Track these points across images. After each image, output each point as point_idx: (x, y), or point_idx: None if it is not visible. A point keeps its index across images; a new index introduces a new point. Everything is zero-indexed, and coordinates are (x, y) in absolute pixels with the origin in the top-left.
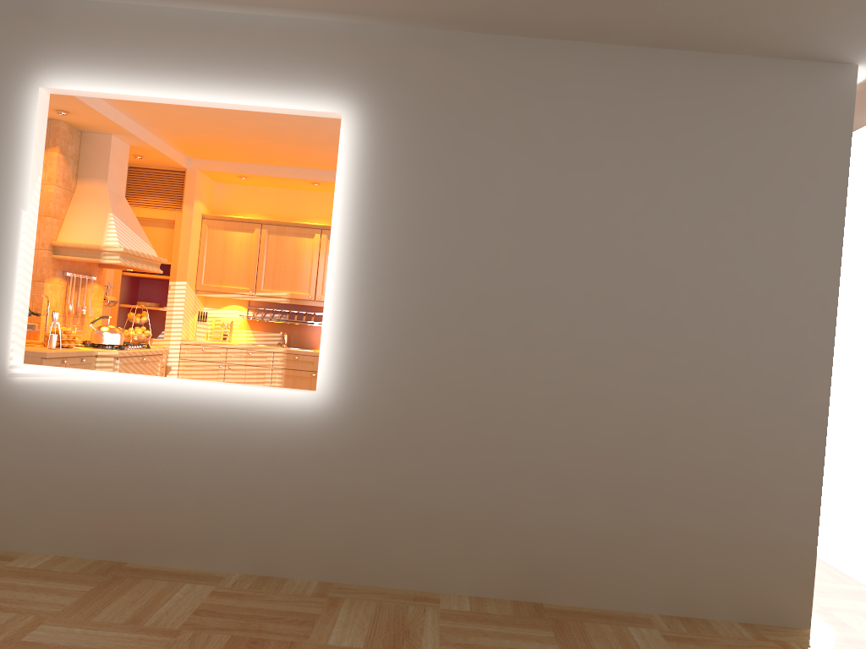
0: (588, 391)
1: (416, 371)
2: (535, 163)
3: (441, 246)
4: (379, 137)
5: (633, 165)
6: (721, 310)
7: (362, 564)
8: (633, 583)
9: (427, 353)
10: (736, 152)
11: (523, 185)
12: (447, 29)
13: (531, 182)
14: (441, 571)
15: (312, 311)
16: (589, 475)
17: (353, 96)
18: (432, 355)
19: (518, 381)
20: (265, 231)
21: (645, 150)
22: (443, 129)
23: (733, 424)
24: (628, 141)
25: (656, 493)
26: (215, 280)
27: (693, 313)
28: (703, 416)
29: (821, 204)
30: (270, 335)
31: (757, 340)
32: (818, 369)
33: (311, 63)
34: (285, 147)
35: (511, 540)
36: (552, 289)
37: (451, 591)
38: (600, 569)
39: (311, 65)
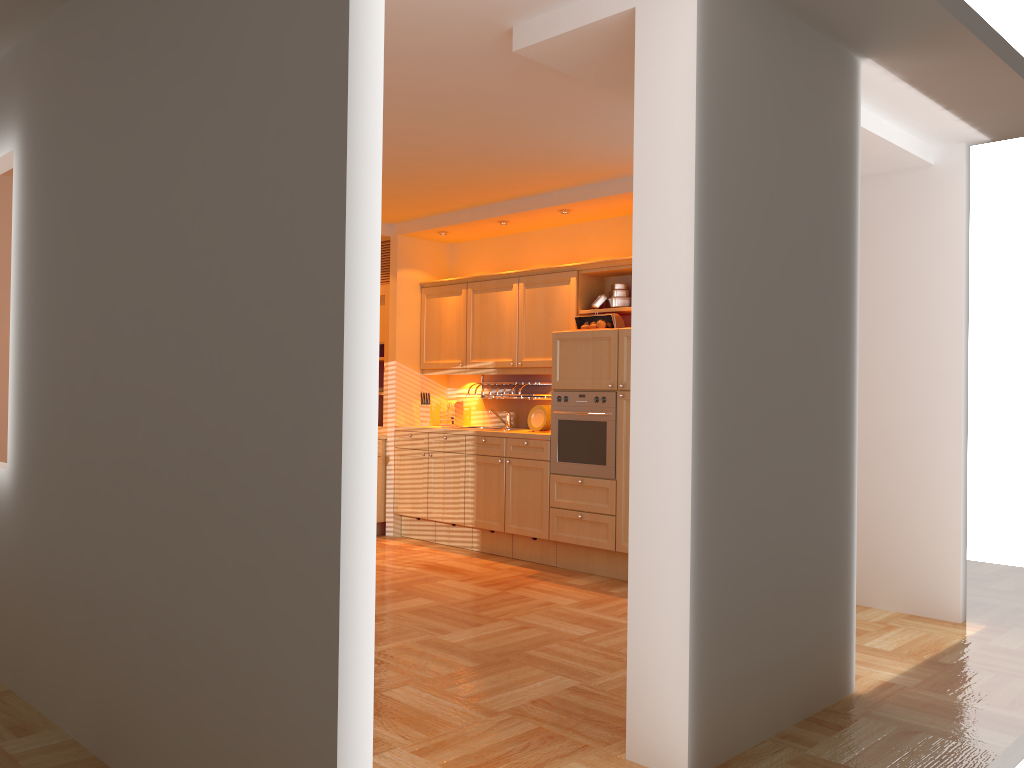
0: (134, 459)
1: (46, 440)
2: (99, 145)
3: (55, 280)
4: (28, 165)
5: (157, 106)
6: (228, 309)
7: (26, 676)
8: (170, 767)
9: (50, 417)
10: (234, 30)
11: (94, 179)
12: (53, 11)
13: (97, 172)
14: (60, 699)
15: (538, 381)
16: (137, 586)
17: (17, 127)
18: (53, 419)
19: (95, 448)
20: (470, 290)
21: (165, 79)
22: (54, 135)
23: (244, 511)
24: (153, 73)
25: (184, 624)
26: (434, 356)
27: (205, 320)
28: (217, 495)
29: (319, 70)
30: (502, 414)
31: (261, 355)
32: (325, 400)
33: (2, 104)
34: (396, 189)
35: (94, 670)
36: (111, 314)
37: (65, 727)
38: (147, 735)
39: (2, 106)
